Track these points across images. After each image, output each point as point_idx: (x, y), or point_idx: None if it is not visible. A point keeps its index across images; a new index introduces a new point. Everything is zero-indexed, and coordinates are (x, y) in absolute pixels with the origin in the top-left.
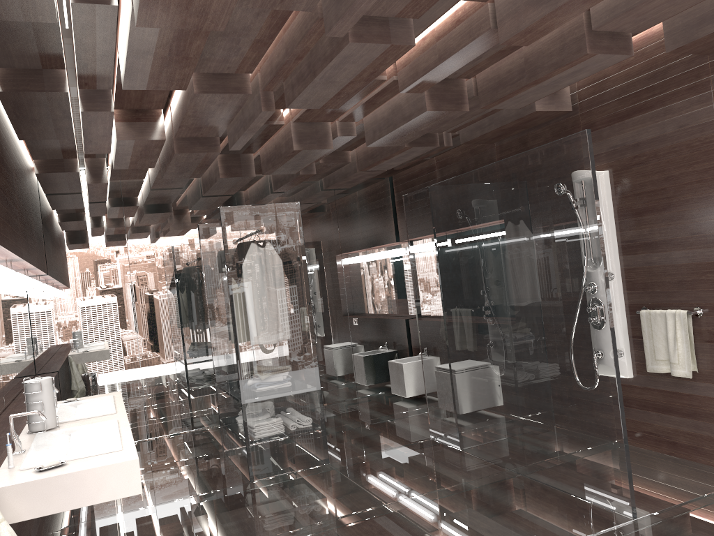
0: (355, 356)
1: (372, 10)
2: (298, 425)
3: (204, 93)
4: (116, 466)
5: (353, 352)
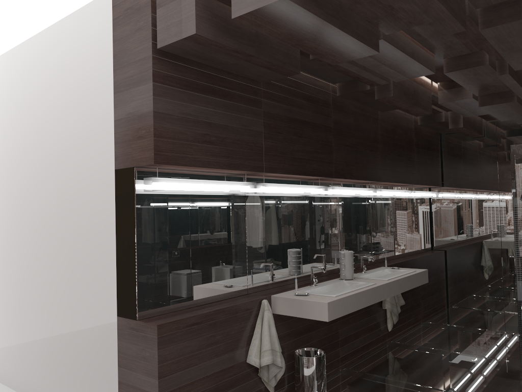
0: None
1: (488, 1)
2: None
3: (451, 71)
4: (317, 303)
5: None
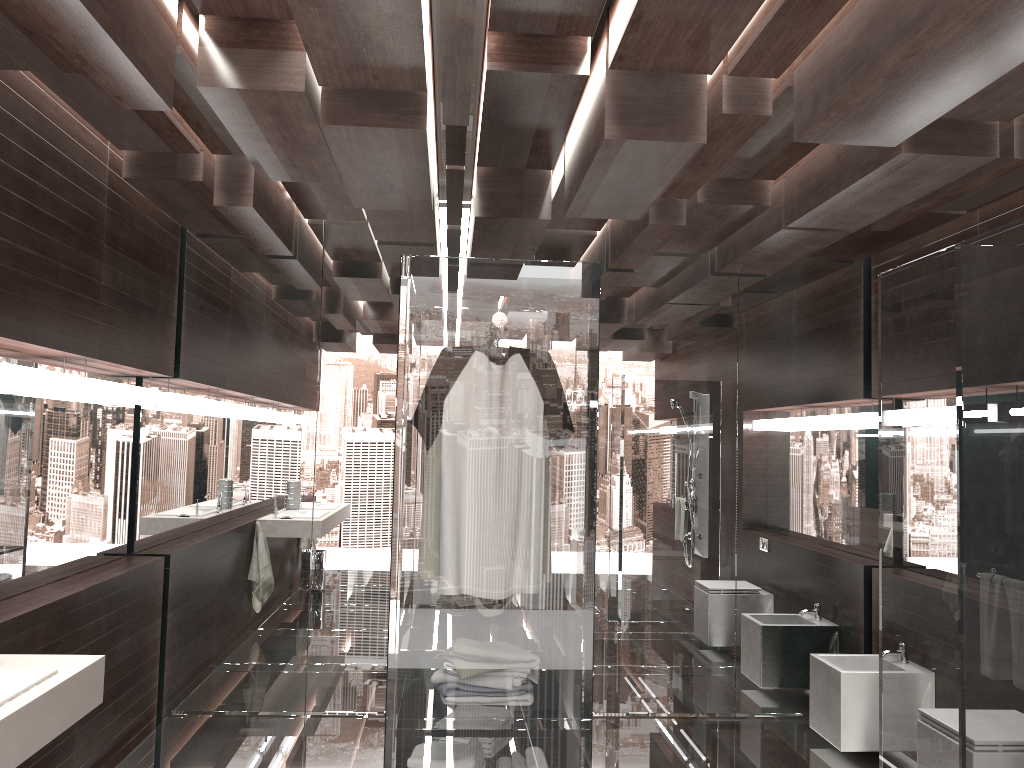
0: (741, 626)
1: None
2: None
3: None
4: None
5: (738, 616)
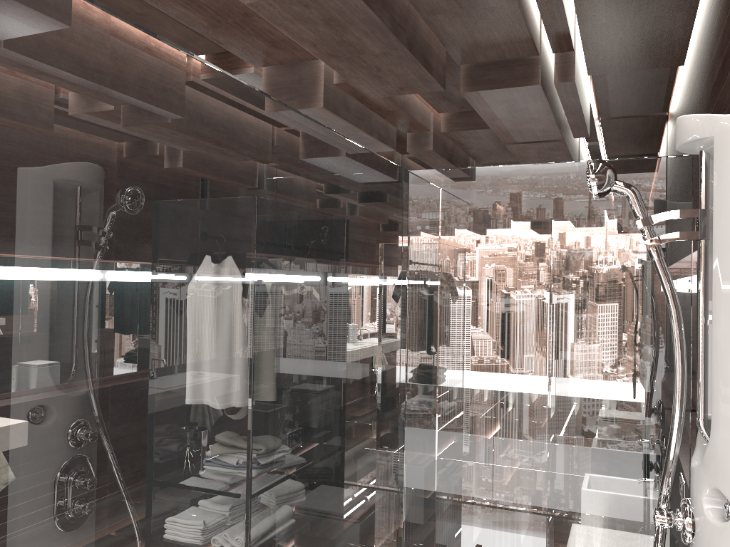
0: None
1: None
2: None
3: None
4: None
5: None
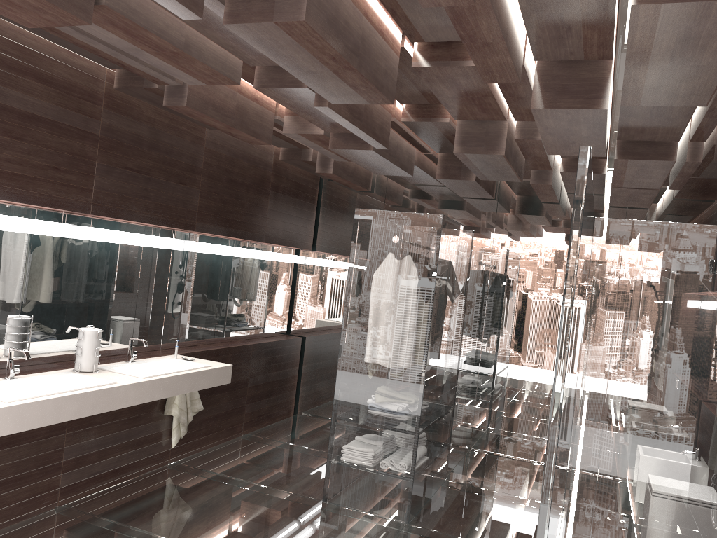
0: None
1: None
2: (383, 465)
3: (262, 87)
4: None
5: None
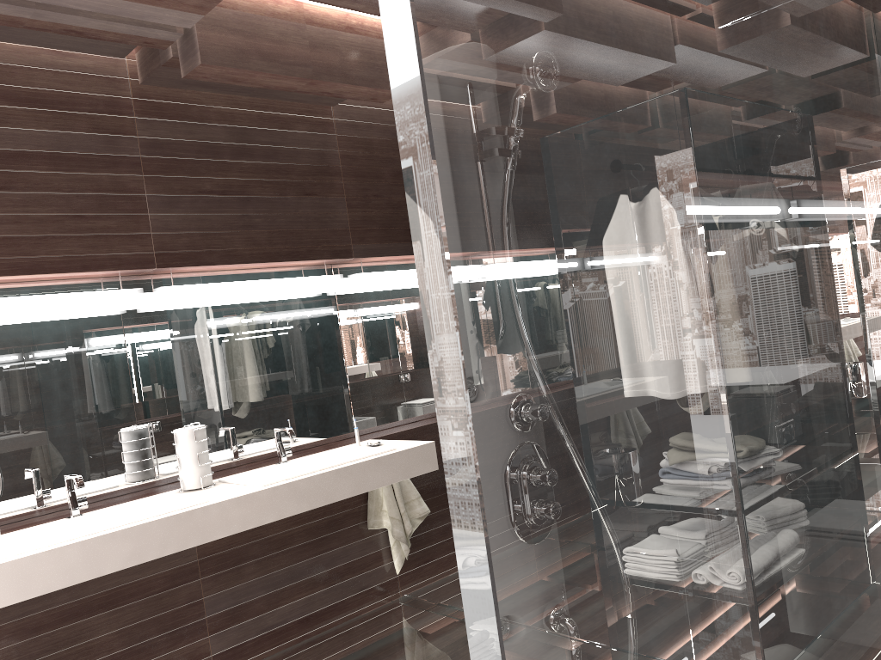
0: None
1: None
2: None
3: None
4: None
5: None
